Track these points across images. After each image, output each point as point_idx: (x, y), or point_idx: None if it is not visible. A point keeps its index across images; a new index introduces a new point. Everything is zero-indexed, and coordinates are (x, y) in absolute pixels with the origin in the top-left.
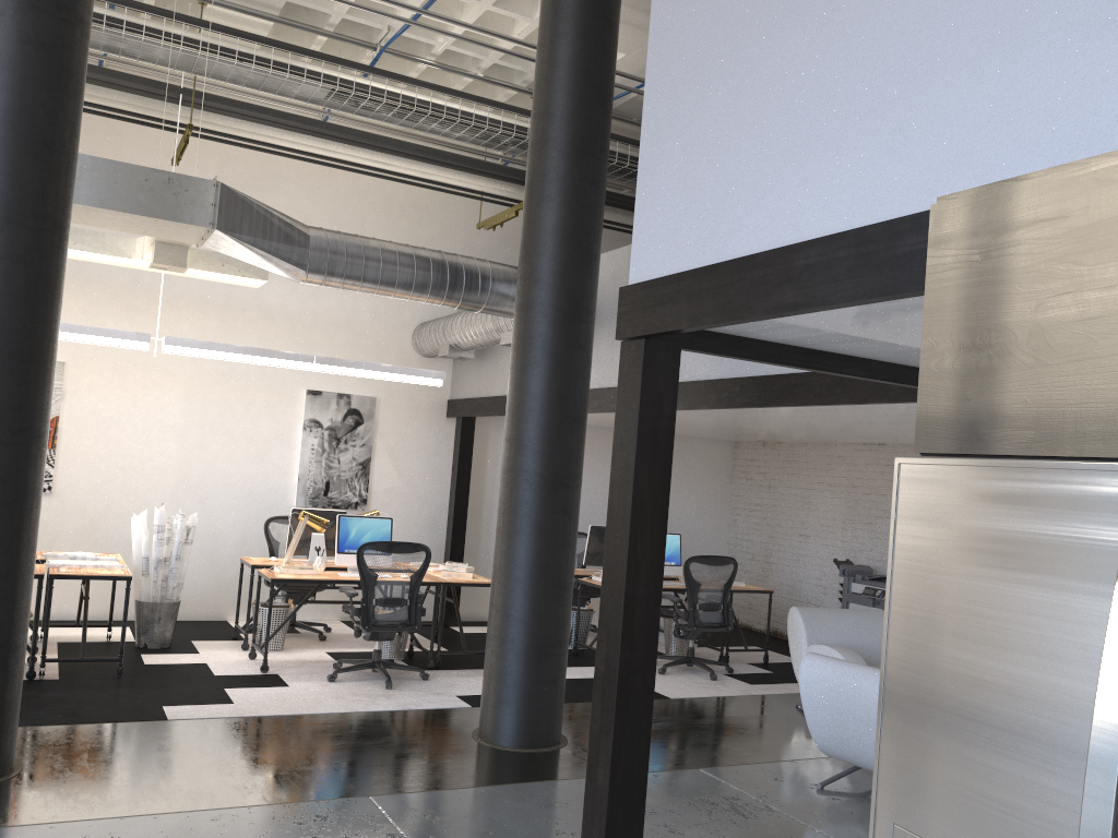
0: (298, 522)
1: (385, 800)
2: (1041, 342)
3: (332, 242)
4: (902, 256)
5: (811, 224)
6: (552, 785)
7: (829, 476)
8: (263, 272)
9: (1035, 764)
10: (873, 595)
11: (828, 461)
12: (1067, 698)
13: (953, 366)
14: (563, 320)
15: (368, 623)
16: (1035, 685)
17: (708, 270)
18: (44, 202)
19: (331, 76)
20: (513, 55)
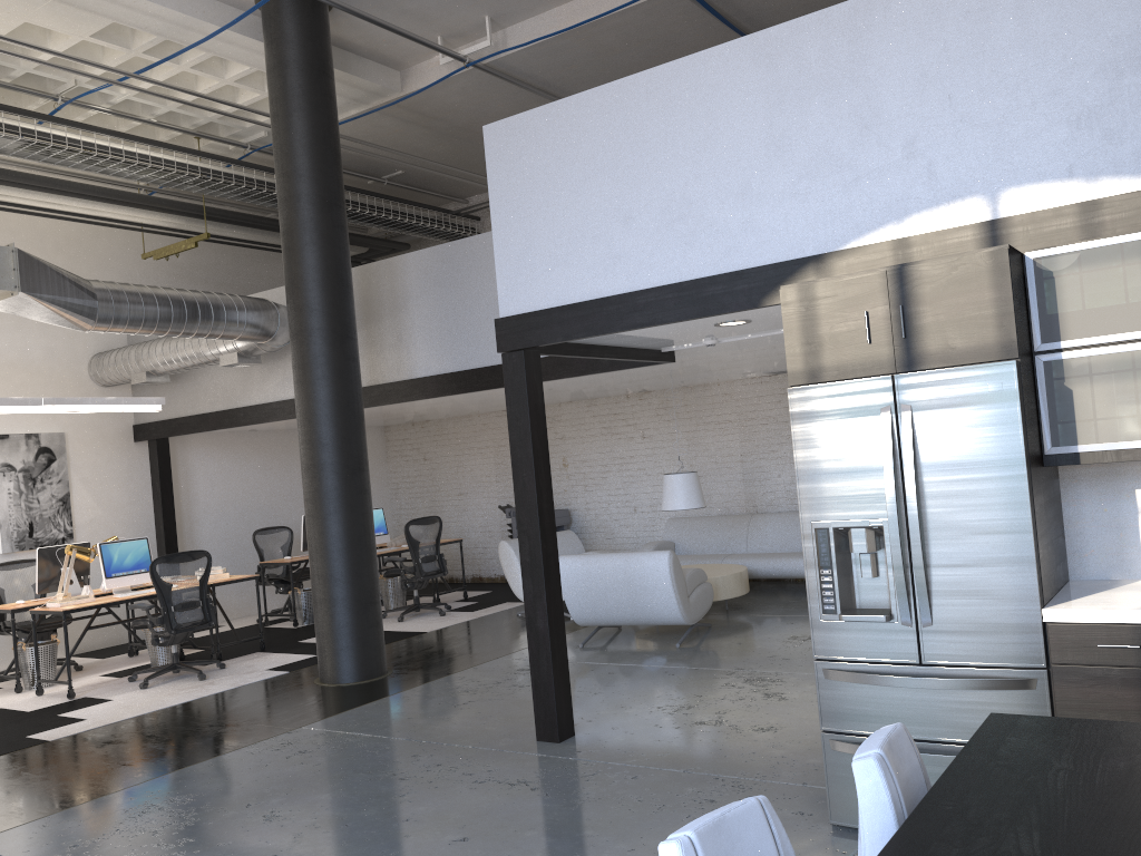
0: (46, 560)
1: (316, 725)
2: (835, 340)
3: (114, 293)
4: (707, 297)
5: (643, 279)
6: (416, 689)
7: (477, 441)
8: None
9: (863, 479)
10: None
11: (474, 429)
12: (870, 454)
13: (800, 351)
14: (340, 340)
15: (172, 628)
16: (858, 454)
17: (572, 306)
18: None
19: (23, 128)
20: (219, 113)
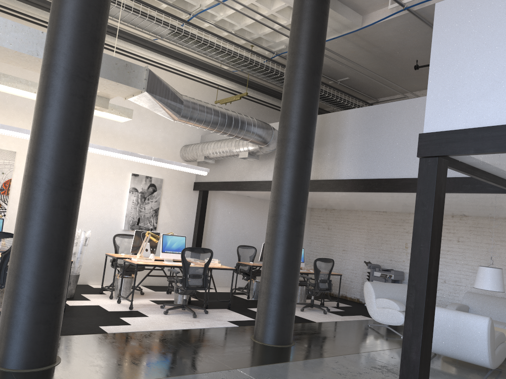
0: (138, 236)
1: (245, 370)
2: None
3: (192, 103)
4: None
5: None
6: (308, 362)
7: (358, 224)
8: (130, 114)
9: None
10: (385, 277)
11: (358, 218)
12: None
13: None
14: (304, 147)
15: (185, 286)
16: None
17: (488, 128)
18: (93, 69)
19: (171, 25)
20: (264, 25)
